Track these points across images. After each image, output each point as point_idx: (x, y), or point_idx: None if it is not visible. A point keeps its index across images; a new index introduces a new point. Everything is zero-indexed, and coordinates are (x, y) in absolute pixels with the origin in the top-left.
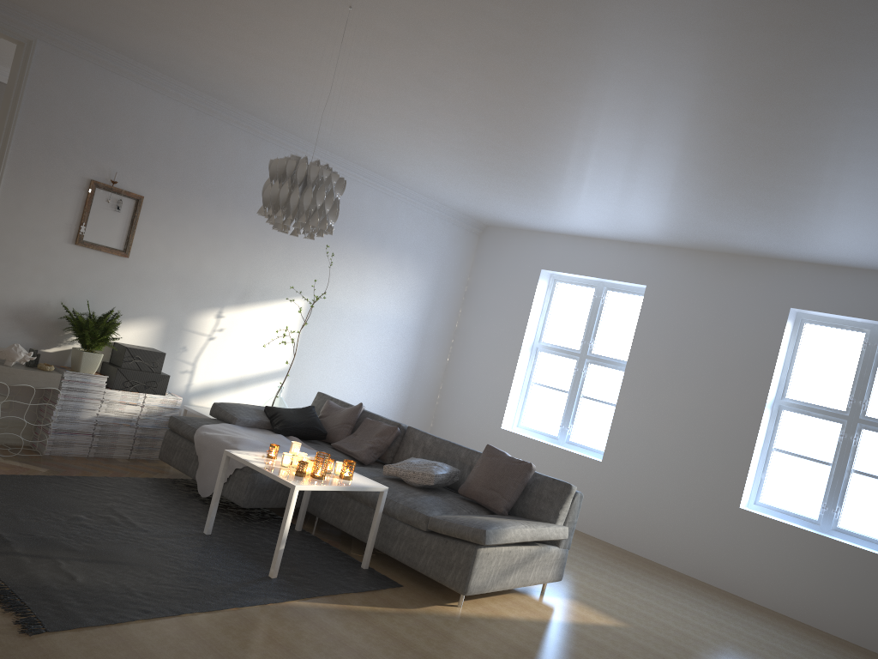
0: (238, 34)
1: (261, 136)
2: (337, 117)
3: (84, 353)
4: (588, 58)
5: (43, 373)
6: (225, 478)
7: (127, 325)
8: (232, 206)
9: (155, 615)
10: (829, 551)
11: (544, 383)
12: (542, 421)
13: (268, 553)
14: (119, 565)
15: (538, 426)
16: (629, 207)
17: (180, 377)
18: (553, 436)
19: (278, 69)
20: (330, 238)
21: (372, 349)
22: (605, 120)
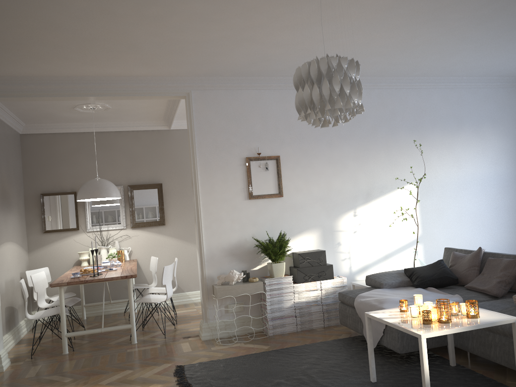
0: (273, 15)
1: None
2: (377, 43)
3: (272, 264)
4: None
5: (251, 284)
6: (381, 332)
7: (296, 239)
8: (338, 140)
9: None
10: None
11: None
12: None
13: None
14: None
15: None
16: None
17: (343, 264)
18: None
19: (315, 28)
20: (417, 135)
21: (482, 204)
22: None
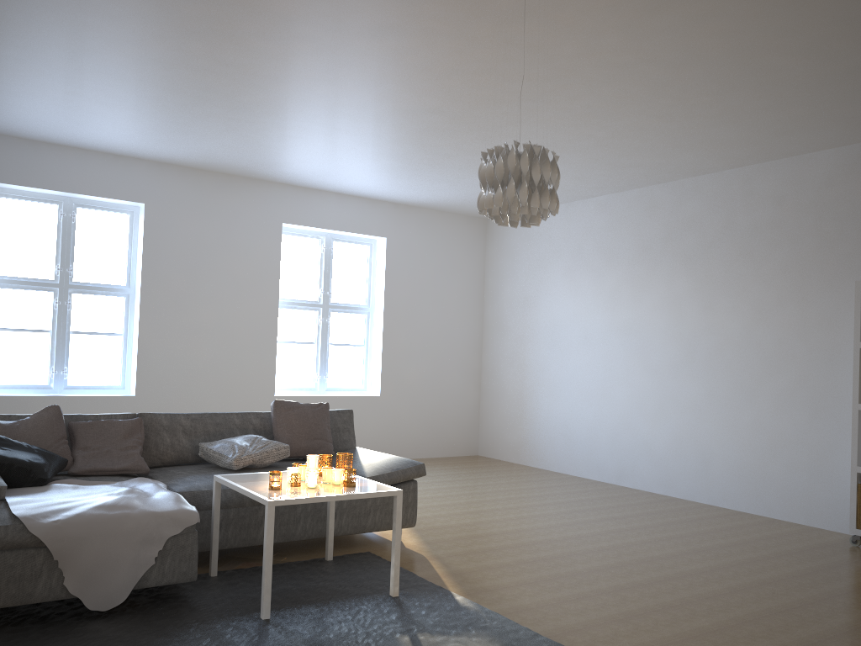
0: None
1: None
2: None
3: None
4: (566, 75)
5: None
6: (150, 560)
7: None
8: None
9: (555, 643)
10: (340, 405)
11: (8, 326)
12: (18, 373)
13: (319, 593)
14: None
15: (14, 379)
16: (241, 135)
17: None
18: (43, 386)
19: None
20: None
21: None
22: (452, 96)
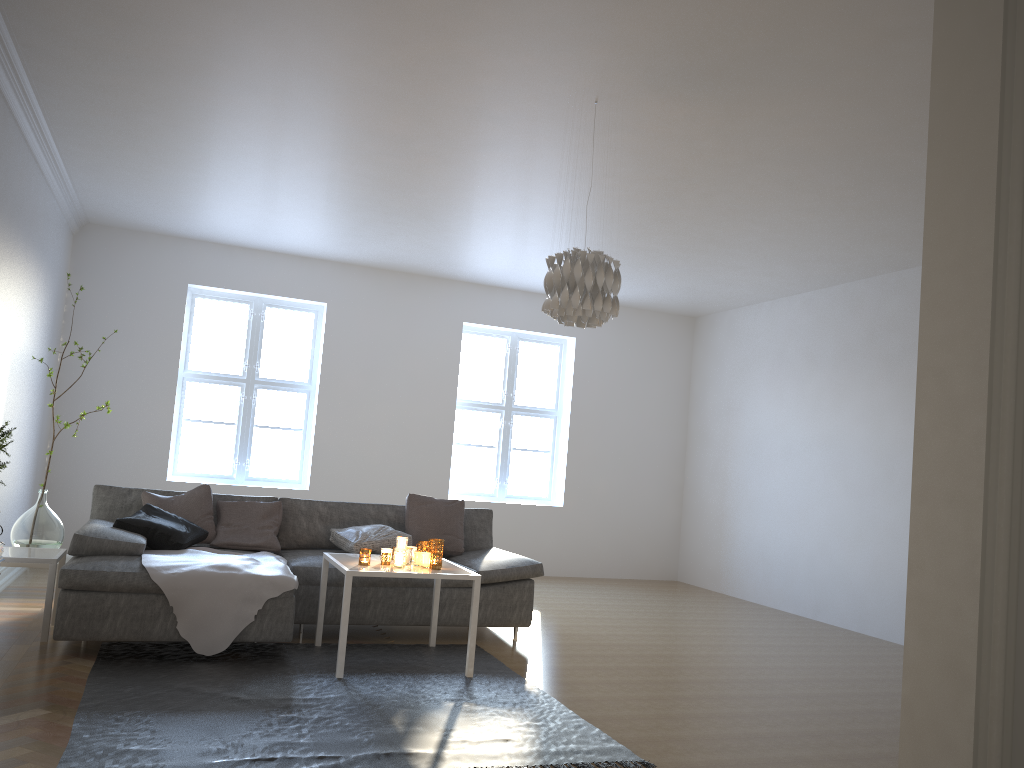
0: (370, 57)
1: (12, 108)
2: (234, 123)
3: None
4: (686, 175)
5: None
6: (250, 617)
7: None
8: None
9: (587, 724)
10: (517, 514)
11: (199, 418)
12: (205, 462)
13: (401, 667)
14: (457, 720)
15: (202, 468)
16: (406, 237)
17: None
18: (226, 476)
19: (308, 83)
20: (25, 258)
21: (29, 411)
22: (585, 197)
